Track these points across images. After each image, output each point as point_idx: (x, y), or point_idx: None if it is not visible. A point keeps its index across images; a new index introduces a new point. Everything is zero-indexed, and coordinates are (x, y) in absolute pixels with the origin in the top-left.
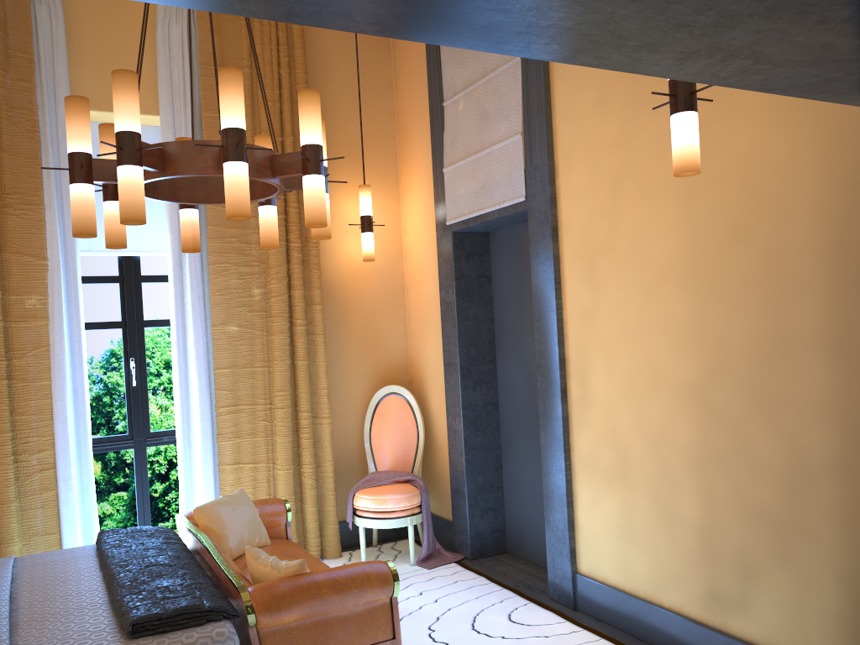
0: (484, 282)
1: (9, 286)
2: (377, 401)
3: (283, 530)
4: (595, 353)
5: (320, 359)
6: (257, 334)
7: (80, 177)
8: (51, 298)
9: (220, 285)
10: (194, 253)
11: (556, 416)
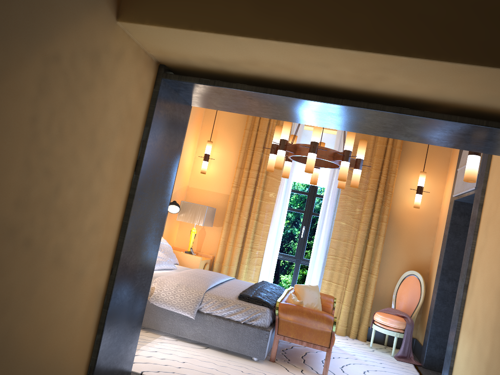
0: (468, 229)
1: (265, 187)
2: (405, 276)
3: (330, 310)
4: (479, 269)
5: (379, 247)
6: (353, 228)
7: (272, 152)
8: (278, 195)
9: (342, 203)
10: (335, 188)
11: (460, 297)
